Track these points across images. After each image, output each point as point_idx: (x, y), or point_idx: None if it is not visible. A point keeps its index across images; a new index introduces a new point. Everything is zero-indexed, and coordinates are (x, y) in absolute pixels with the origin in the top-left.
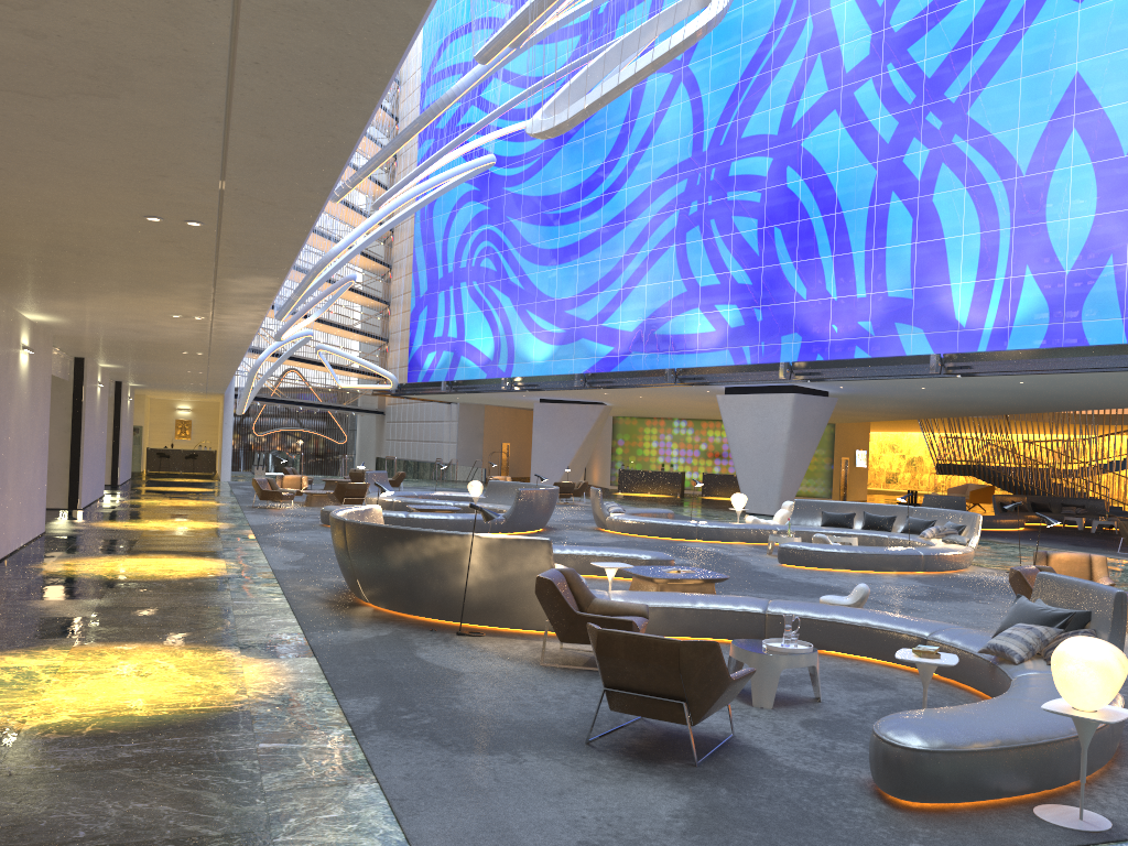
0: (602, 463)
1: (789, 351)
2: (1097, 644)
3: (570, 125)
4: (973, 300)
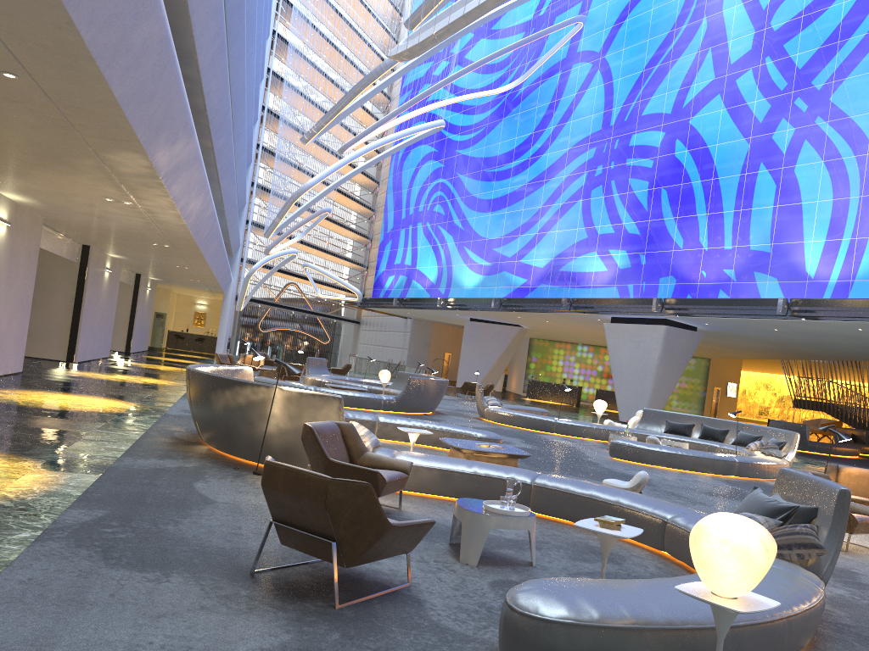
0: (518, 374)
1: (664, 291)
2: (740, 523)
3: (420, 48)
4: (822, 256)
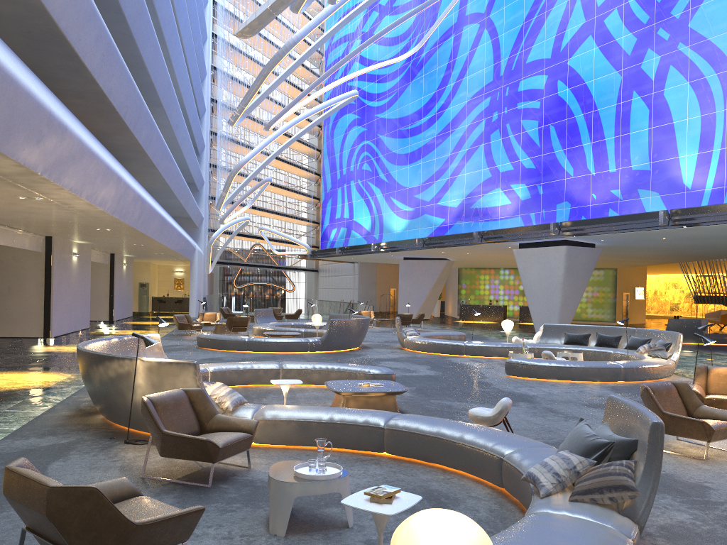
0: (453, 300)
1: (562, 215)
2: (443, 525)
3: (259, 23)
4: (696, 168)
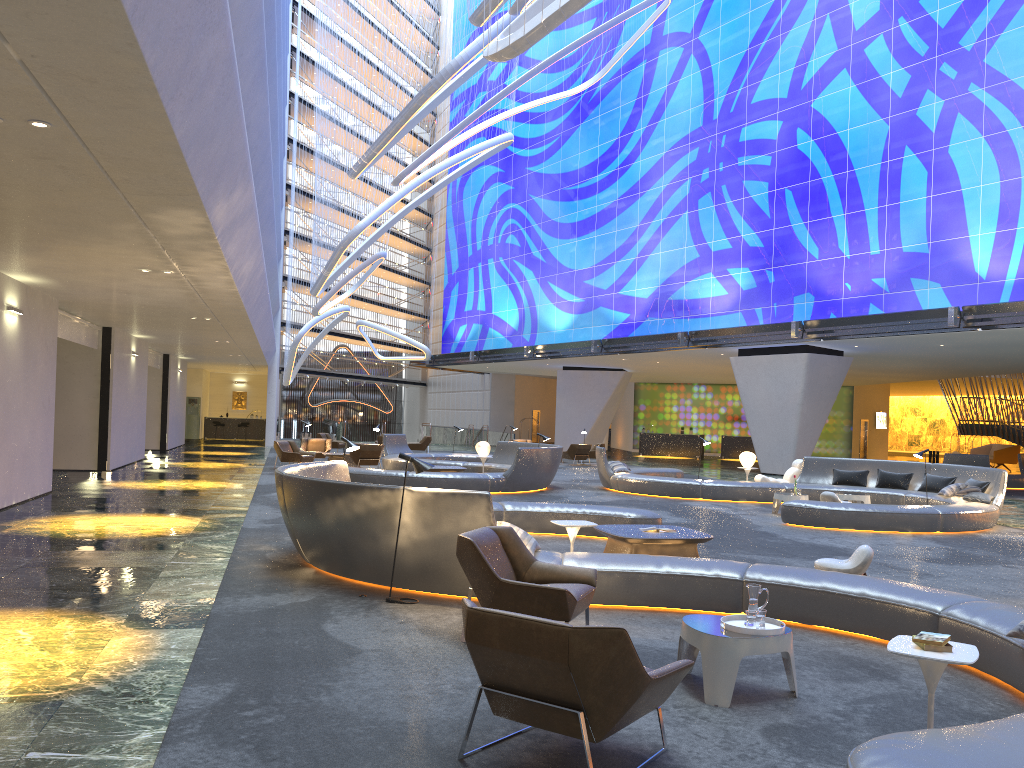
0: (625, 427)
1: (801, 311)
2: None
3: (527, 42)
4: (993, 251)
